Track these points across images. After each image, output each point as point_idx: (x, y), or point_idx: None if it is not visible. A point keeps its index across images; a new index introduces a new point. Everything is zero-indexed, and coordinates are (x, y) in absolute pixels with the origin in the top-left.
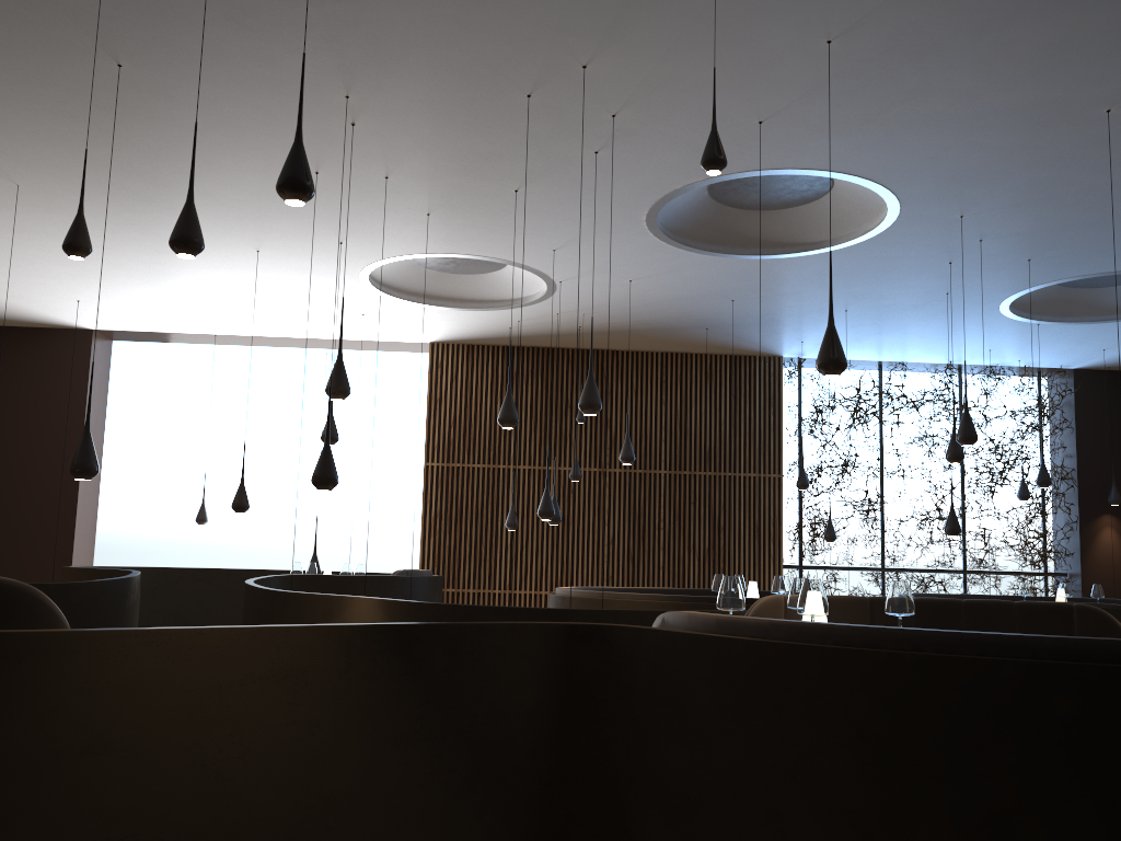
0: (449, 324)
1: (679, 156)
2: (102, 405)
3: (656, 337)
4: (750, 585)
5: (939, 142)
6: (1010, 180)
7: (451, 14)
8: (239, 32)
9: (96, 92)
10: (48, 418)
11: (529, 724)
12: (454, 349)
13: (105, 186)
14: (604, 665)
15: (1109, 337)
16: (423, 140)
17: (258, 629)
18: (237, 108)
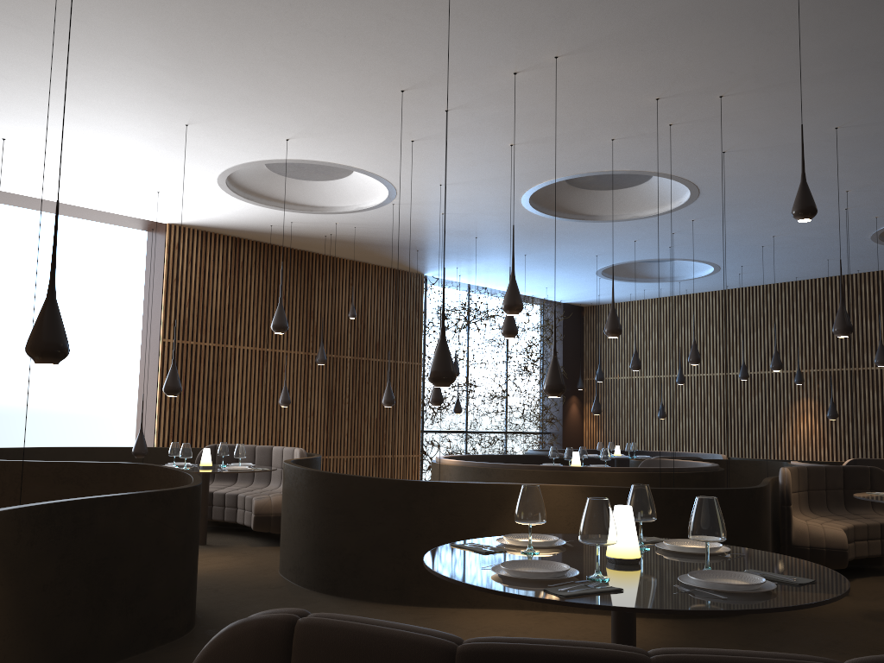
0: (223, 214)
1: (647, 155)
2: None
3: (368, 250)
4: (576, 454)
5: (765, 185)
6: (750, 209)
7: (732, 43)
8: None
9: None
10: None
11: None
12: (191, 234)
13: (166, 34)
14: None
15: (614, 289)
16: (532, 98)
17: None
18: (459, 32)
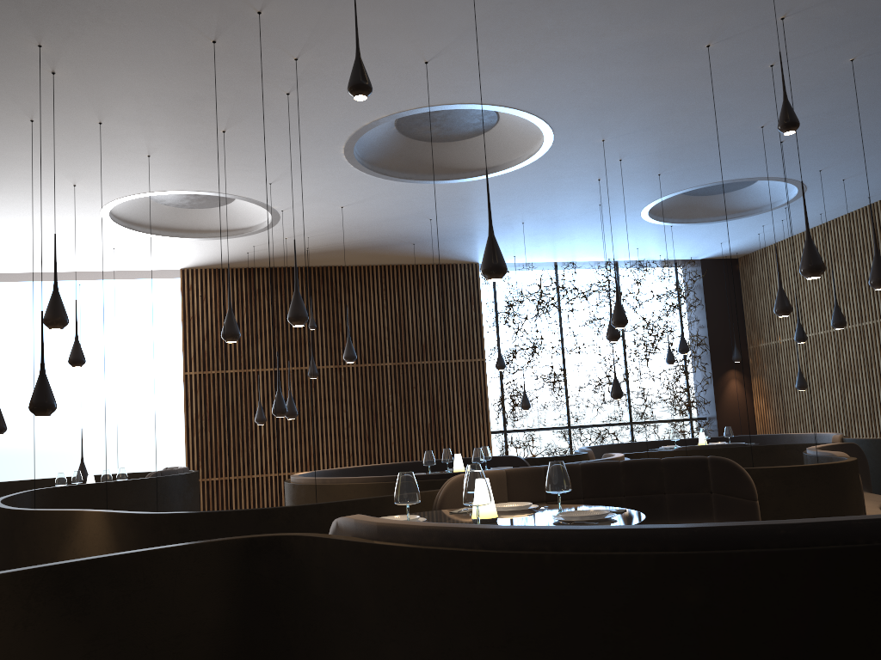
0: (193, 252)
1: None
2: None
3: (373, 253)
4: (455, 457)
5: (578, 77)
6: (638, 108)
7: None
8: None
9: None
10: None
11: (212, 641)
12: (203, 274)
13: None
14: (284, 574)
15: (724, 233)
16: (125, 87)
17: None
18: None
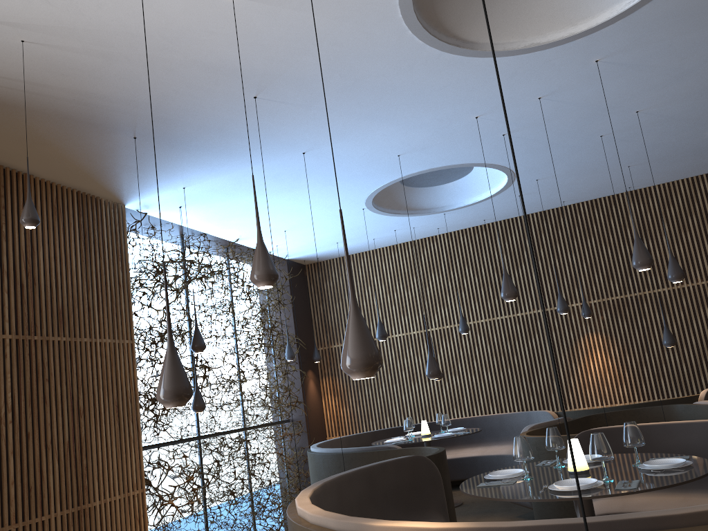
0: None
1: None
2: None
3: (40, 135)
4: (577, 445)
5: None
6: (692, 33)
7: None
8: None
9: None
10: None
11: None
12: None
13: None
14: None
15: (363, 231)
16: None
17: None
18: None
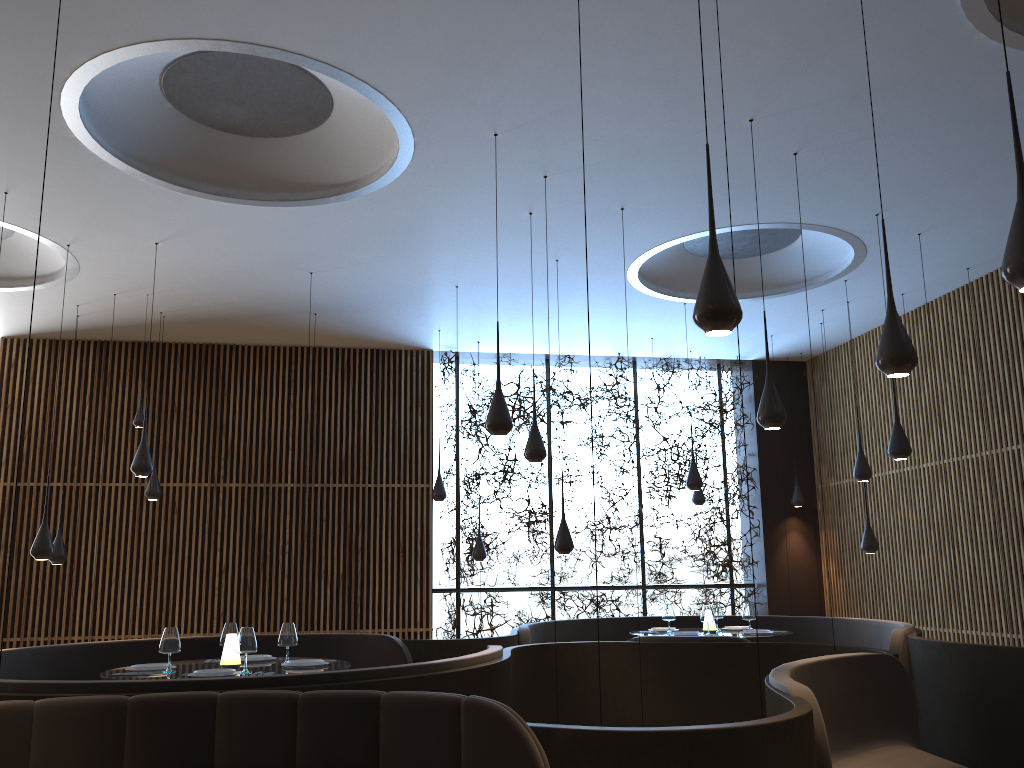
0: None
1: (8, 8)
2: None
3: (267, 327)
4: (227, 639)
5: None
6: (519, 66)
7: None
8: None
9: None
10: None
11: None
12: (33, 345)
13: None
14: None
15: (770, 320)
16: None
17: None
18: None
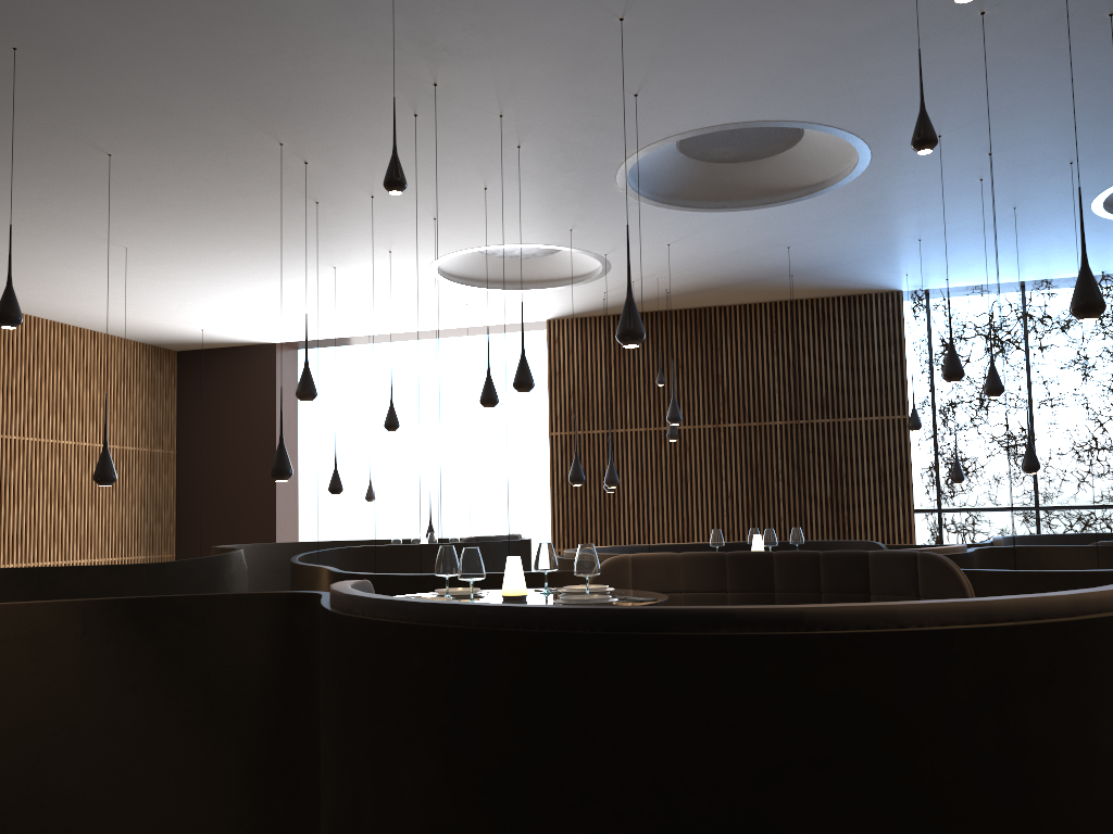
0: (547, 303)
1: (594, 135)
2: (293, 405)
3: (750, 290)
4: (754, 538)
5: (833, 77)
6: (952, 94)
7: (293, 70)
8: (162, 116)
9: (113, 175)
10: (250, 421)
11: (259, 674)
12: (569, 324)
13: (182, 238)
14: (312, 626)
15: None
16: (370, 164)
17: (2, 605)
18: (214, 168)
